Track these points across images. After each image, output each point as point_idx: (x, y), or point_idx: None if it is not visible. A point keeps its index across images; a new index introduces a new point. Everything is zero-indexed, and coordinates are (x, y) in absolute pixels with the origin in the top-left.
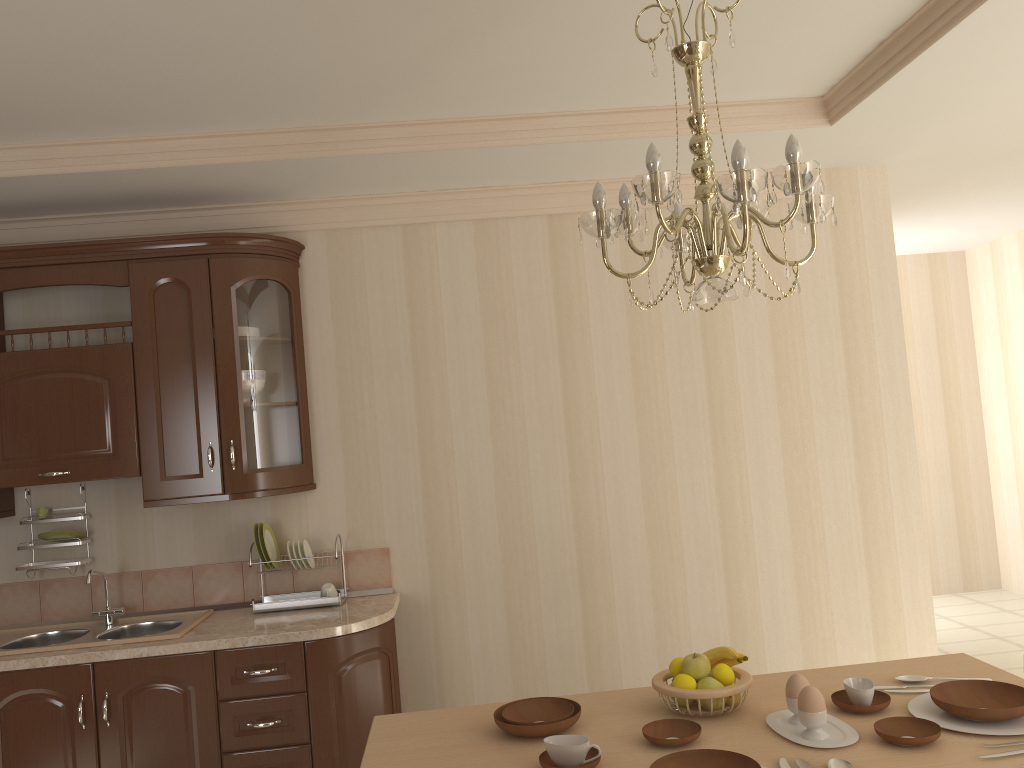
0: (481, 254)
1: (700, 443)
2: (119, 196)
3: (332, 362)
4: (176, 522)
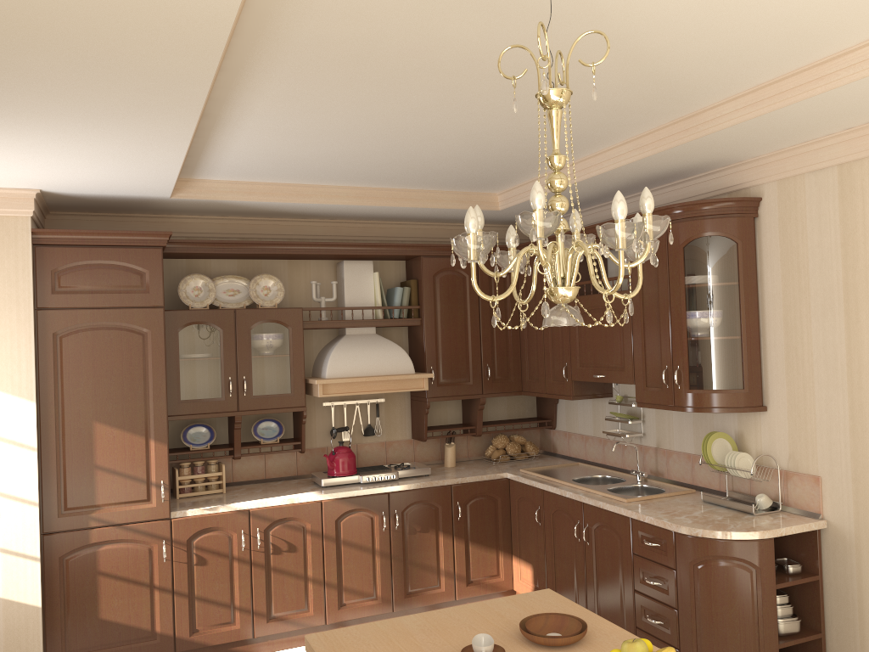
0: None
1: None
2: (630, 184)
3: (779, 301)
4: (683, 419)
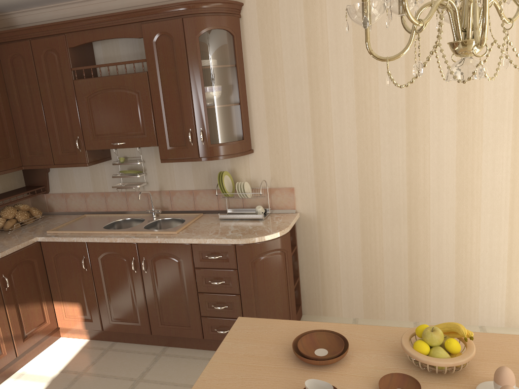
0: (355, 1)
1: (503, 132)
2: None
3: (261, 78)
4: (184, 167)
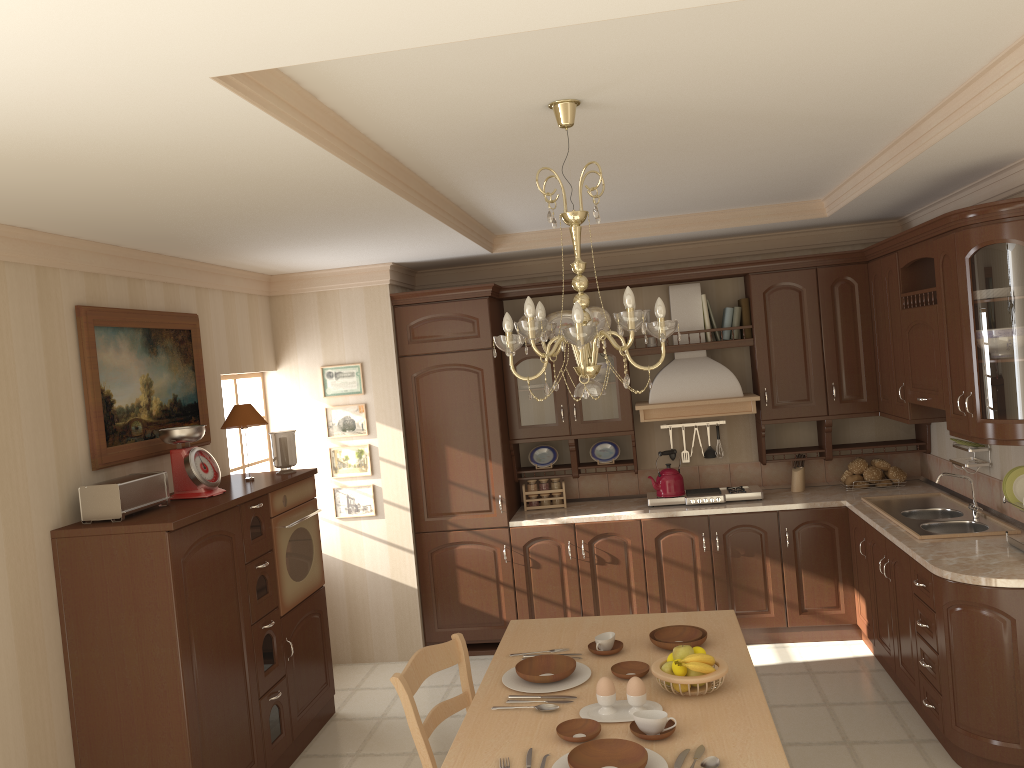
0: None
1: None
2: (937, 182)
3: None
4: (1018, 449)
